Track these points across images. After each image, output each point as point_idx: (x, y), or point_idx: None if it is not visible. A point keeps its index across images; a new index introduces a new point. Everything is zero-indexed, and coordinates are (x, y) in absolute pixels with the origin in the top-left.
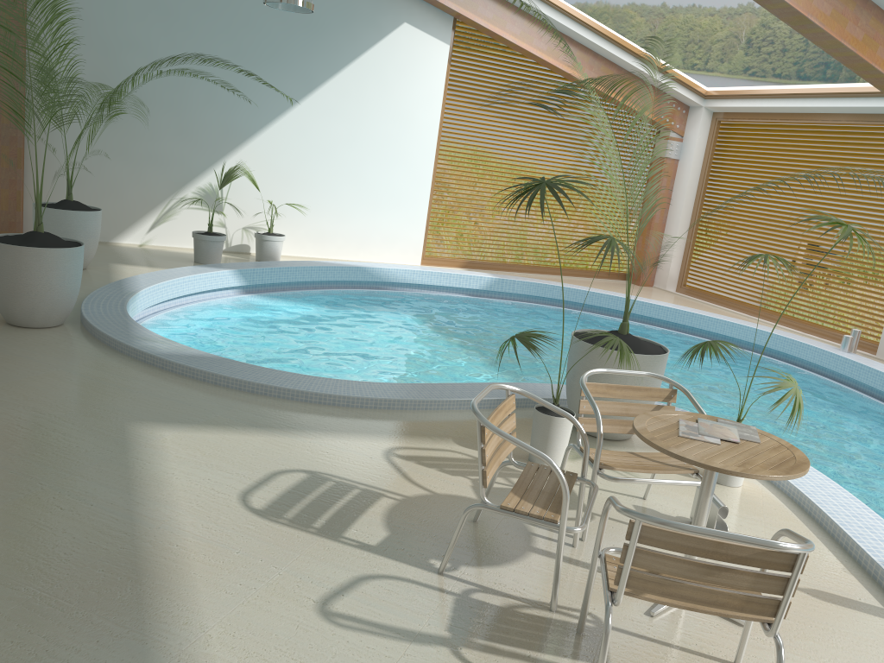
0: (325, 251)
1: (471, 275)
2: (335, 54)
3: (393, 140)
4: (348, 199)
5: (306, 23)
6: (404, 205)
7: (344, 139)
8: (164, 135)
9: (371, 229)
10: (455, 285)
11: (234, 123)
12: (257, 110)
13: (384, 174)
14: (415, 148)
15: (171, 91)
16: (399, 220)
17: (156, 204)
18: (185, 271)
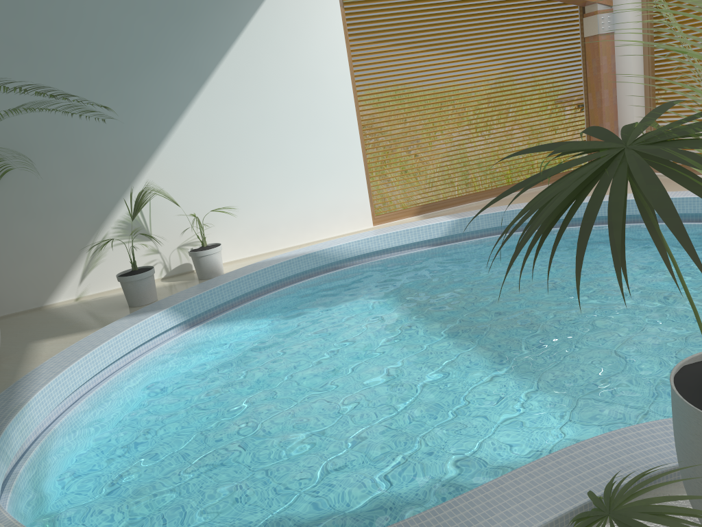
0: (271, 244)
1: (430, 225)
2: (217, 35)
3: (306, 107)
4: (278, 183)
5: (176, 11)
6: (338, 170)
7: (255, 122)
8: (63, 179)
9: (311, 206)
10: (415, 240)
11: (133, 142)
12: (153, 121)
13: (308, 146)
14: (332, 108)
15: (55, 129)
16: (337, 188)
17: (79, 251)
18: (105, 333)
